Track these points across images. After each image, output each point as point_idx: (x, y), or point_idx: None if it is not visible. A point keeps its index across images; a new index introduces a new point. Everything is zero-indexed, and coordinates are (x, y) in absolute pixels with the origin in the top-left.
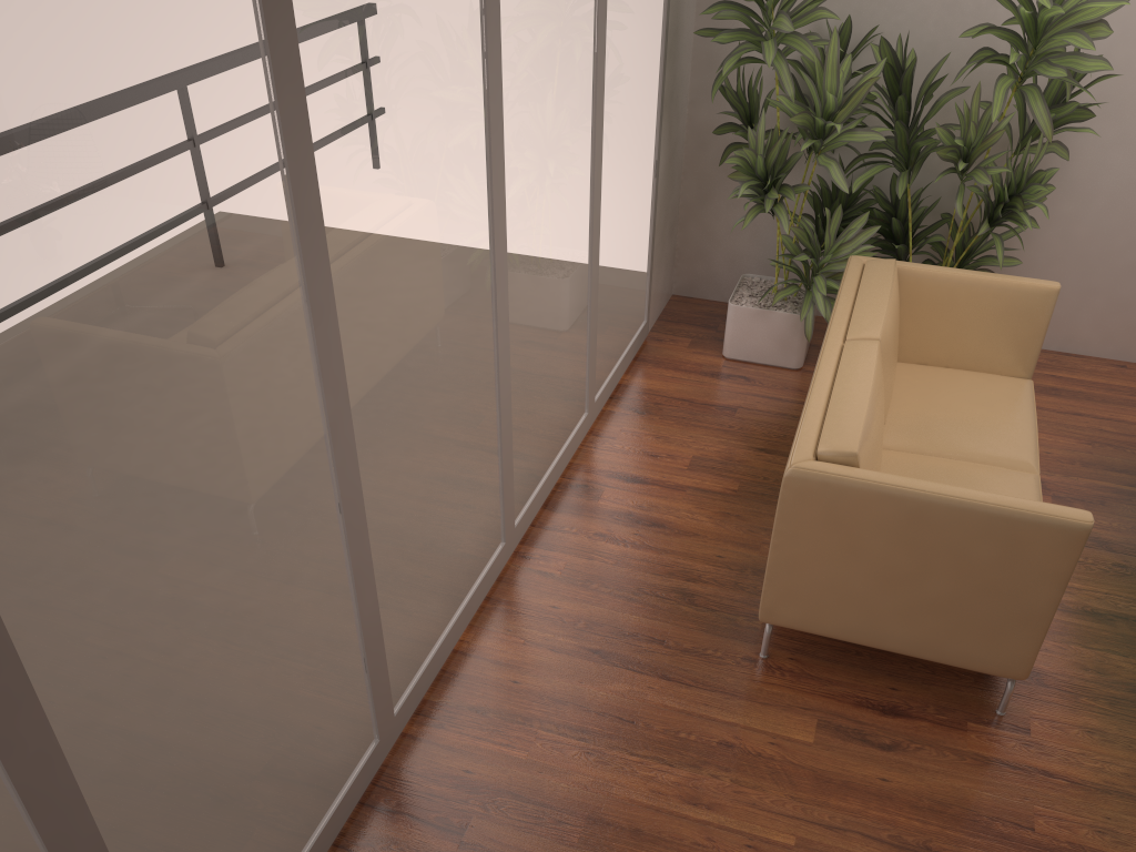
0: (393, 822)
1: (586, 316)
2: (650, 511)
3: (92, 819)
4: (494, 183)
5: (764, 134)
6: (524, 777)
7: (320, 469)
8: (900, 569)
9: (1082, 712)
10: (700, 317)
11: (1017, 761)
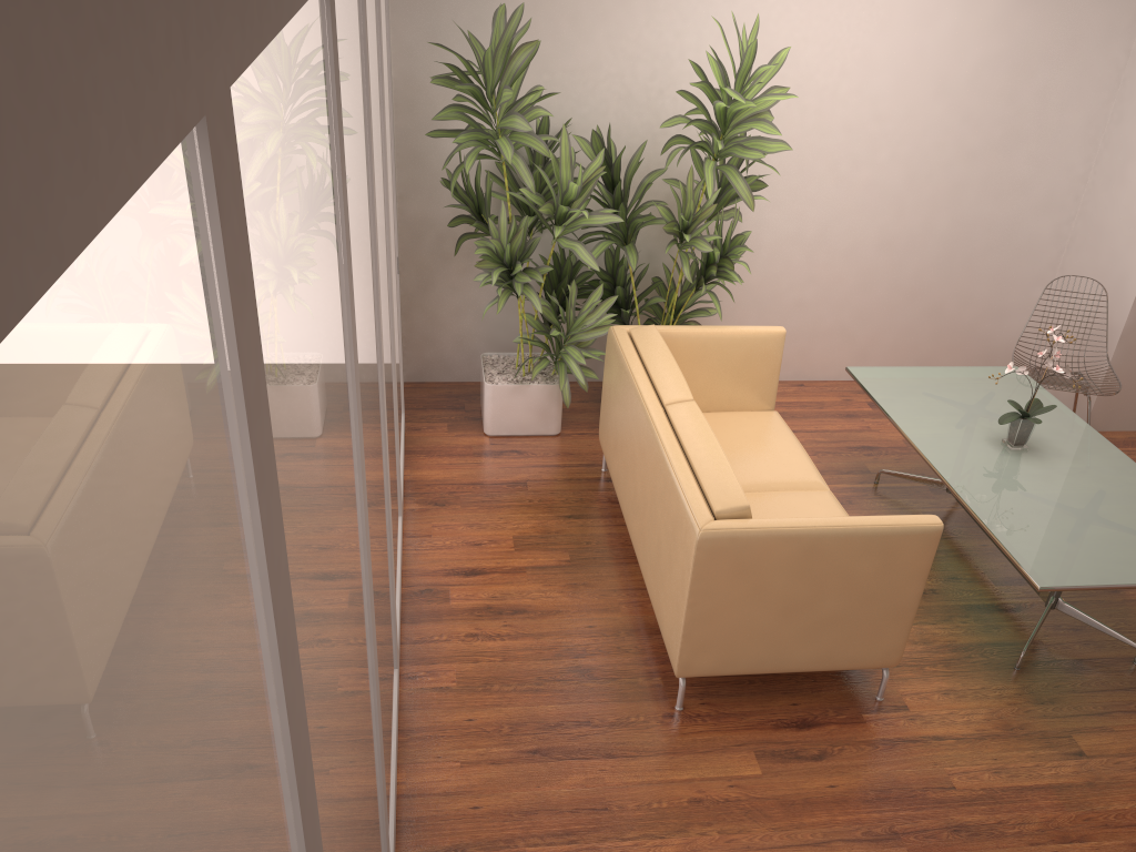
0: None
1: (395, 421)
2: (505, 600)
3: None
4: (380, 309)
5: (507, 224)
6: None
7: (367, 645)
8: (799, 598)
9: (932, 679)
10: (443, 400)
11: (913, 735)
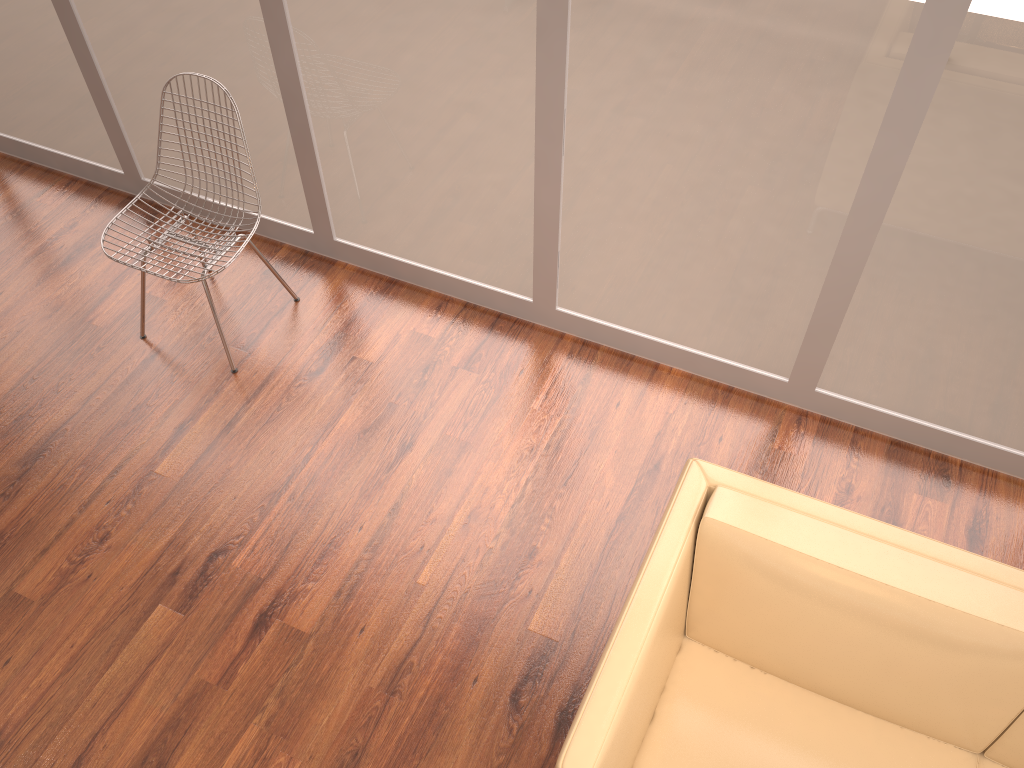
0: (480, 331)
1: None
2: None
3: (293, 53)
4: (929, 5)
5: None
6: (512, 405)
7: (520, 46)
8: None
9: None
10: None
11: None
